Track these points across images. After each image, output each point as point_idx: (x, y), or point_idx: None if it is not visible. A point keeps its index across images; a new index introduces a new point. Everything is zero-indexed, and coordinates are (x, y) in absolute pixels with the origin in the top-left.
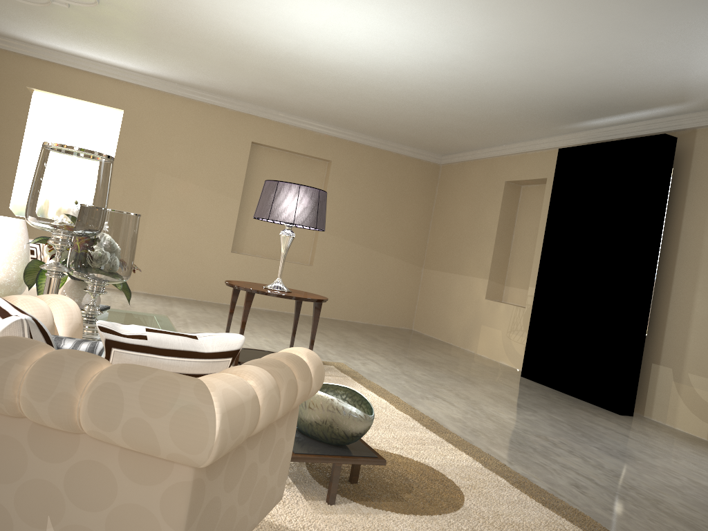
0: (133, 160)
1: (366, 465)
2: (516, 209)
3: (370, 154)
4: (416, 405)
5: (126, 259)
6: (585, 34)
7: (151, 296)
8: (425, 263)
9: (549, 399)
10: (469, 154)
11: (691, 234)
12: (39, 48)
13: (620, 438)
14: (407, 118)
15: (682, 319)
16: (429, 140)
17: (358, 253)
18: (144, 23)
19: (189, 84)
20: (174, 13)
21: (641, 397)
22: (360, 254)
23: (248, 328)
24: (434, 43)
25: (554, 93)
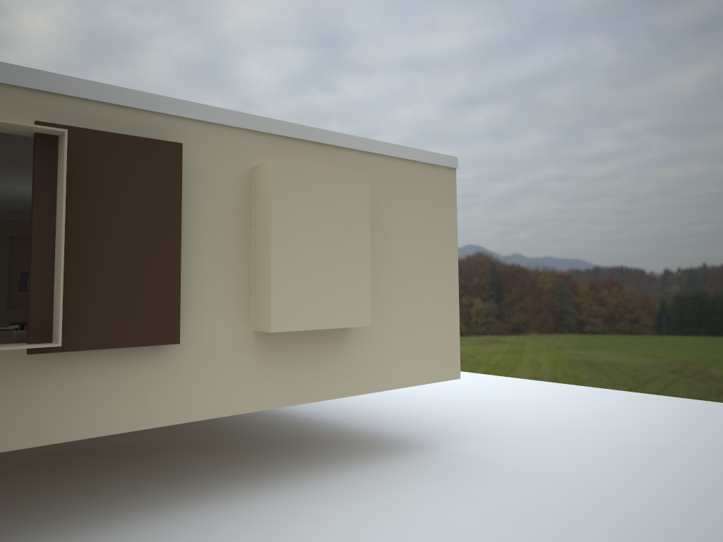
0: None
1: None
2: None
3: None
4: None
5: None
6: None
7: None
8: None
9: None
10: None
11: None
12: None
13: None
14: None
15: None
16: None
17: None
18: None
19: None
20: None
21: None
22: None
23: None
24: None
25: None
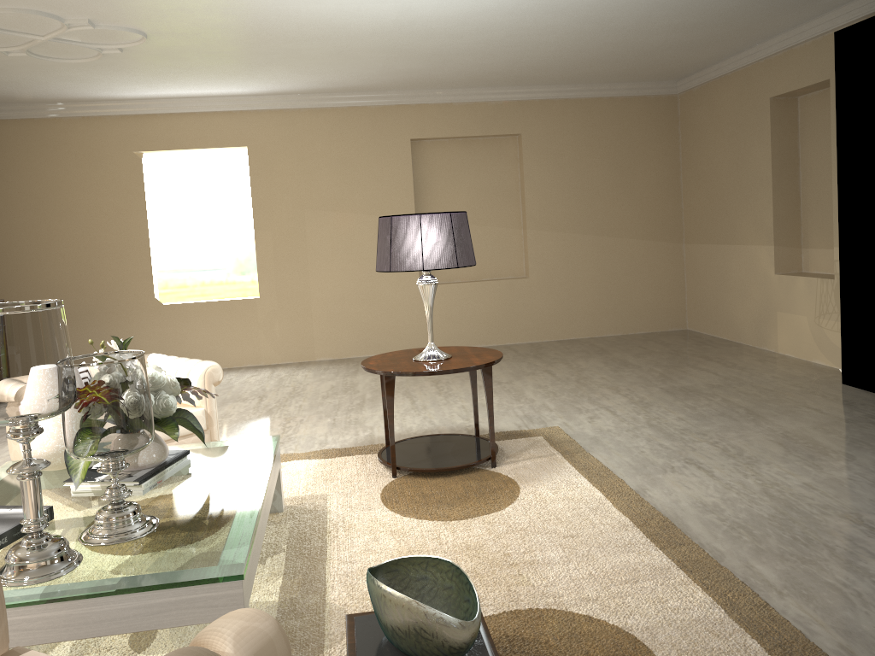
0: (274, 204)
1: (525, 652)
2: (796, 133)
3: (571, 109)
4: (650, 489)
5: (132, 422)
6: None
7: (336, 364)
8: (685, 236)
9: None
10: (712, 70)
11: None
12: (134, 102)
13: None
14: (600, 51)
15: None
16: (647, 67)
17: (587, 246)
18: (210, 41)
19: (313, 91)
20: (232, 20)
21: None
22: (590, 246)
23: (444, 389)
24: None
25: None
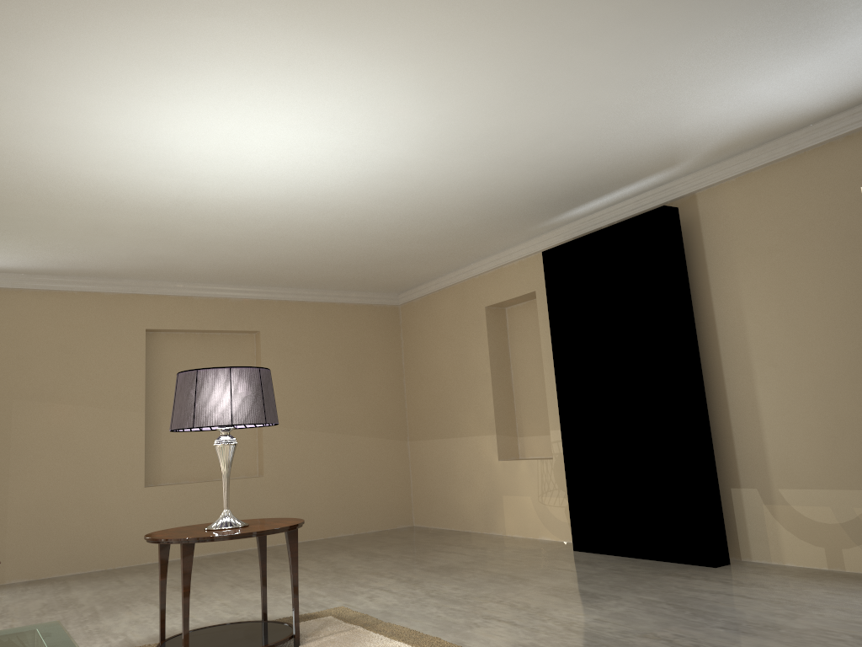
0: None
1: None
2: (506, 337)
3: (308, 311)
4: (467, 642)
5: None
6: (554, 100)
7: (35, 584)
8: (410, 434)
9: (624, 572)
10: (432, 284)
11: (727, 316)
12: None
13: (738, 602)
14: (347, 255)
15: (750, 422)
16: (379, 277)
17: (321, 443)
18: None
19: (42, 271)
20: None
21: (732, 536)
22: (324, 443)
23: (192, 592)
24: (368, 148)
25: (524, 184)
